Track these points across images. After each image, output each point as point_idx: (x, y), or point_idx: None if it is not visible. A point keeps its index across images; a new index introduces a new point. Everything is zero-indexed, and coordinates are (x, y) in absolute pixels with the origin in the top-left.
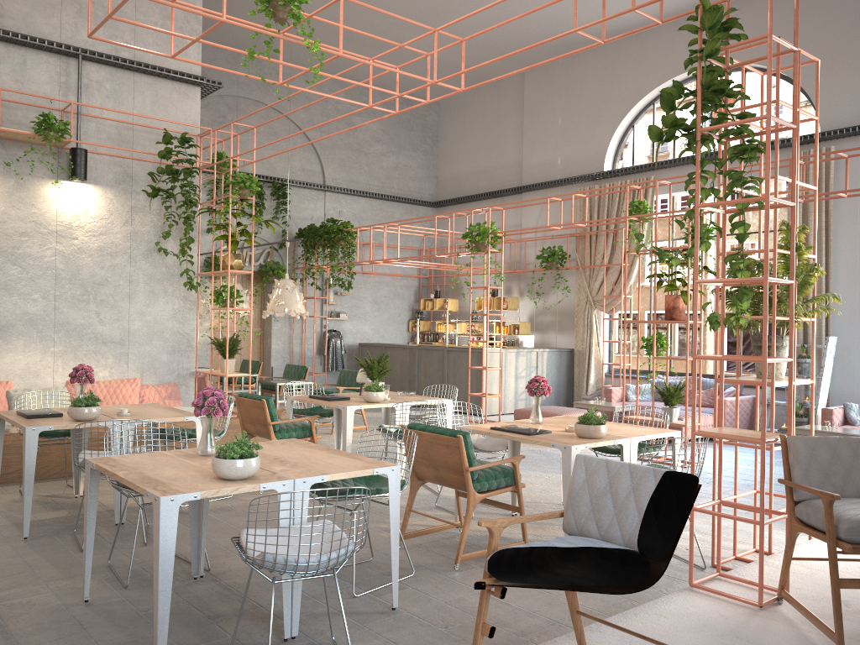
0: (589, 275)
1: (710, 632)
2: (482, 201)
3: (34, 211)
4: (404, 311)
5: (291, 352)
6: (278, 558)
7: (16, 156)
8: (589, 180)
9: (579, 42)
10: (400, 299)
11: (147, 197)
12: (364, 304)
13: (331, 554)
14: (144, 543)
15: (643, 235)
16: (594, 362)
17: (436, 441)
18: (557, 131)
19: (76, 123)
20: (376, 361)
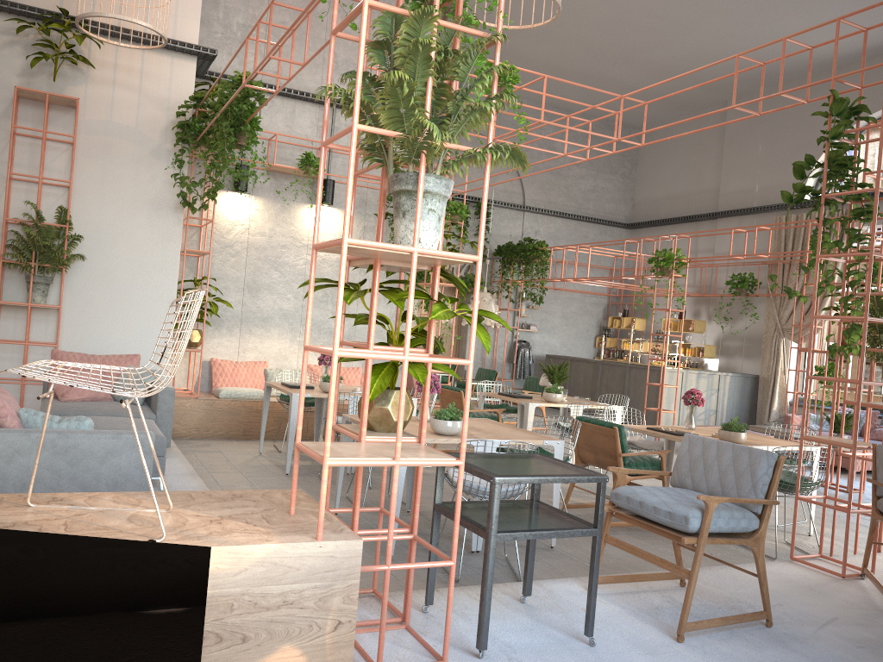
0: (780, 304)
1: (790, 584)
2: (676, 225)
3: (293, 228)
4: (592, 327)
5: (482, 358)
6: (473, 485)
7: (283, 185)
8: (786, 209)
9: (785, 72)
10: (588, 315)
11: (376, 219)
12: (554, 318)
13: (508, 488)
14: (369, 487)
15: (776, 276)
16: (778, 390)
17: (597, 431)
18: (756, 159)
19: (328, 159)
20: (557, 368)
